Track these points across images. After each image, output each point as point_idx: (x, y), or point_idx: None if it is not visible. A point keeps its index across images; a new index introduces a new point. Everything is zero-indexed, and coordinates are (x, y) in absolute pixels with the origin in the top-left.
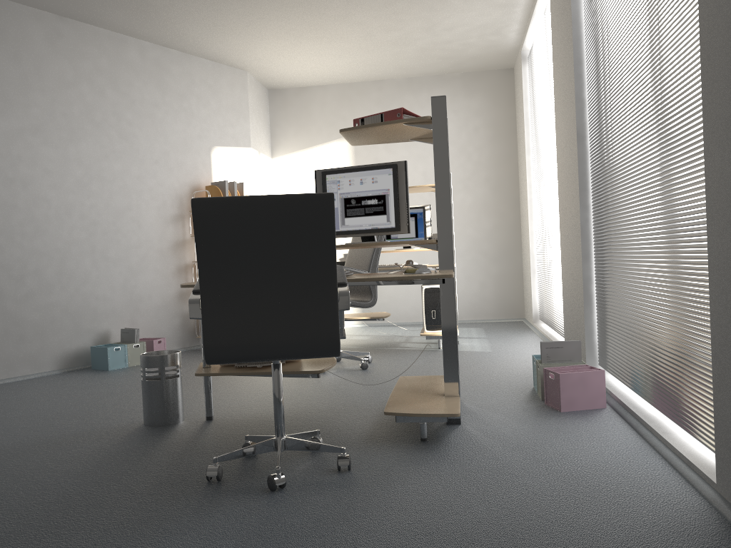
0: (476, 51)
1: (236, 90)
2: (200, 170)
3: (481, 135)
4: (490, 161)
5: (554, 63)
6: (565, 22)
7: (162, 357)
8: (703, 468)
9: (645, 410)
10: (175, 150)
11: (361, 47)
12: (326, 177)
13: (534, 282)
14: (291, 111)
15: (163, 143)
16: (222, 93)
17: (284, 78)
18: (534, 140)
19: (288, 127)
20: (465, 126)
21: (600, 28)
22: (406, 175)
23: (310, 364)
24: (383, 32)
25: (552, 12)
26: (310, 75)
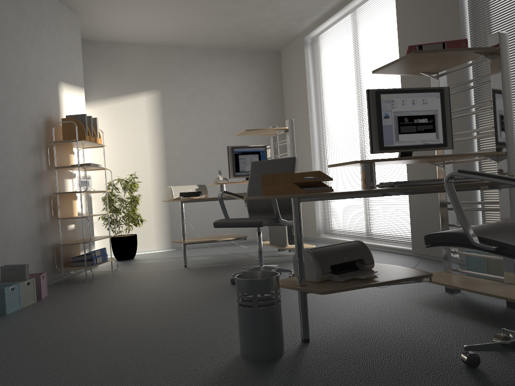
0: (272, 32)
1: (73, 32)
2: (51, 102)
3: (260, 98)
4: (266, 118)
5: (403, 40)
6: (440, 8)
7: (275, 278)
8: None
9: None
10: (32, 79)
11: (199, 12)
12: (380, 96)
13: (317, 207)
14: (103, 62)
15: (22, 69)
16: (64, 31)
17: (106, 30)
18: (319, 103)
19: (101, 75)
20: (248, 90)
21: (512, 10)
22: (449, 99)
23: (398, 271)
24: (229, 1)
25: (402, 3)
26: (131, 31)
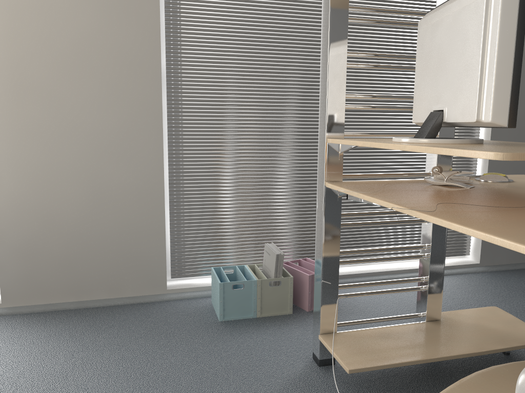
0: None
1: None
2: None
3: None
4: None
5: None
6: None
7: None
8: (459, 264)
9: (342, 271)
10: None
11: None
12: None
13: None
14: None
15: None
16: None
17: None
18: None
19: None
20: None
21: None
22: None
23: None
24: None
25: None
26: None
